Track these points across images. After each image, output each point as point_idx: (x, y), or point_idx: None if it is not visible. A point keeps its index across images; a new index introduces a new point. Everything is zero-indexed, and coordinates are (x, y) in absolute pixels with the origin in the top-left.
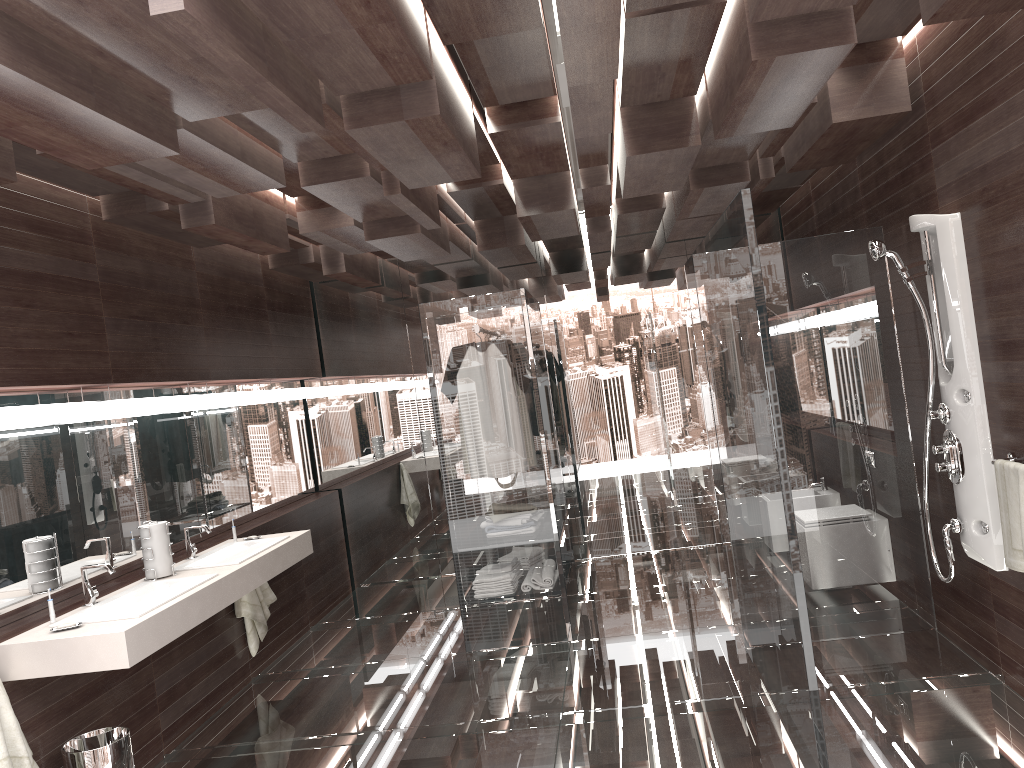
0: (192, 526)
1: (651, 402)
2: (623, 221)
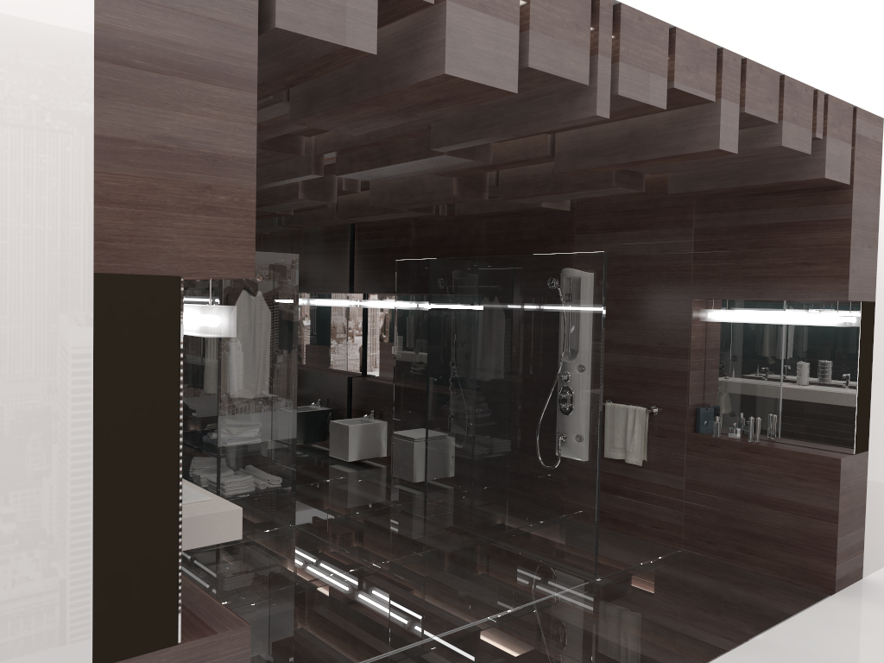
0: None
1: None
2: None
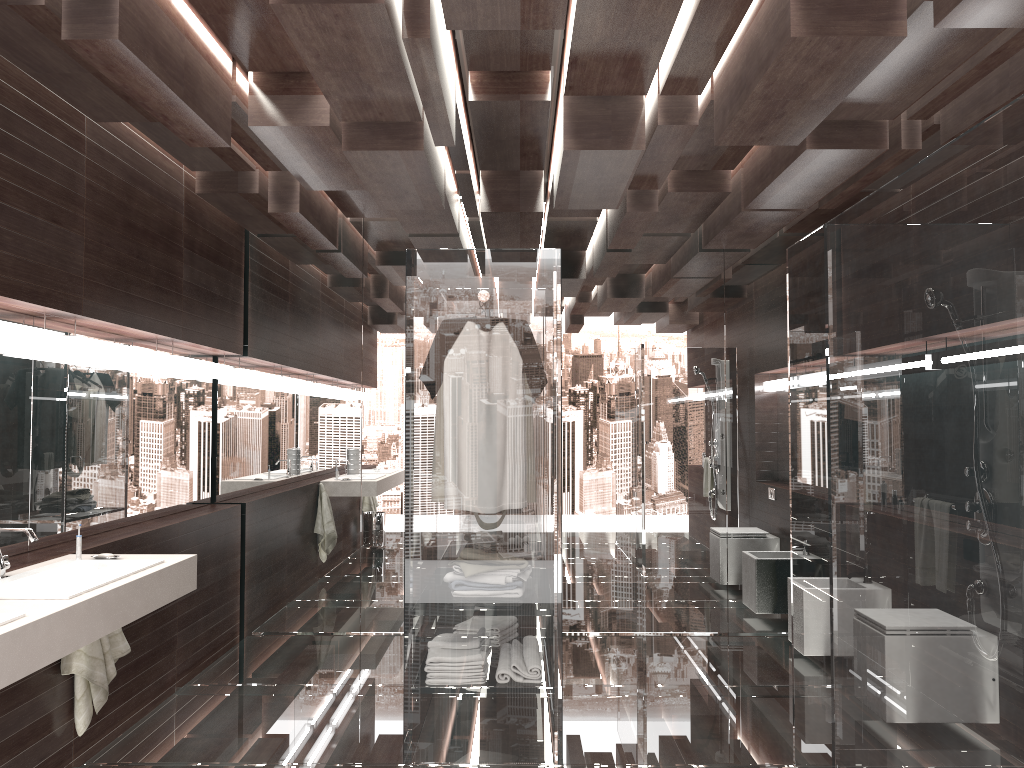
0: (7, 527)
1: (658, 444)
2: (666, 206)
